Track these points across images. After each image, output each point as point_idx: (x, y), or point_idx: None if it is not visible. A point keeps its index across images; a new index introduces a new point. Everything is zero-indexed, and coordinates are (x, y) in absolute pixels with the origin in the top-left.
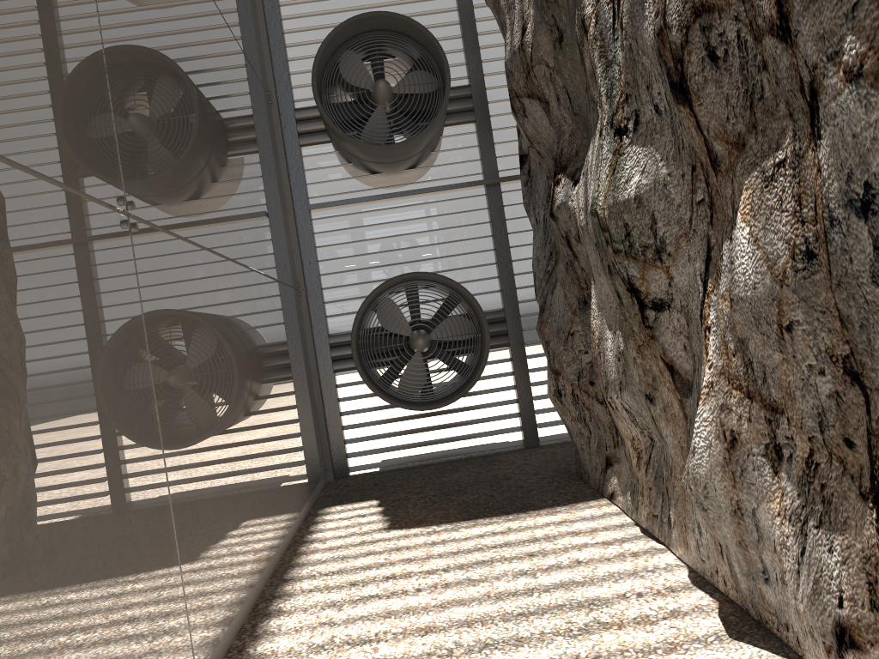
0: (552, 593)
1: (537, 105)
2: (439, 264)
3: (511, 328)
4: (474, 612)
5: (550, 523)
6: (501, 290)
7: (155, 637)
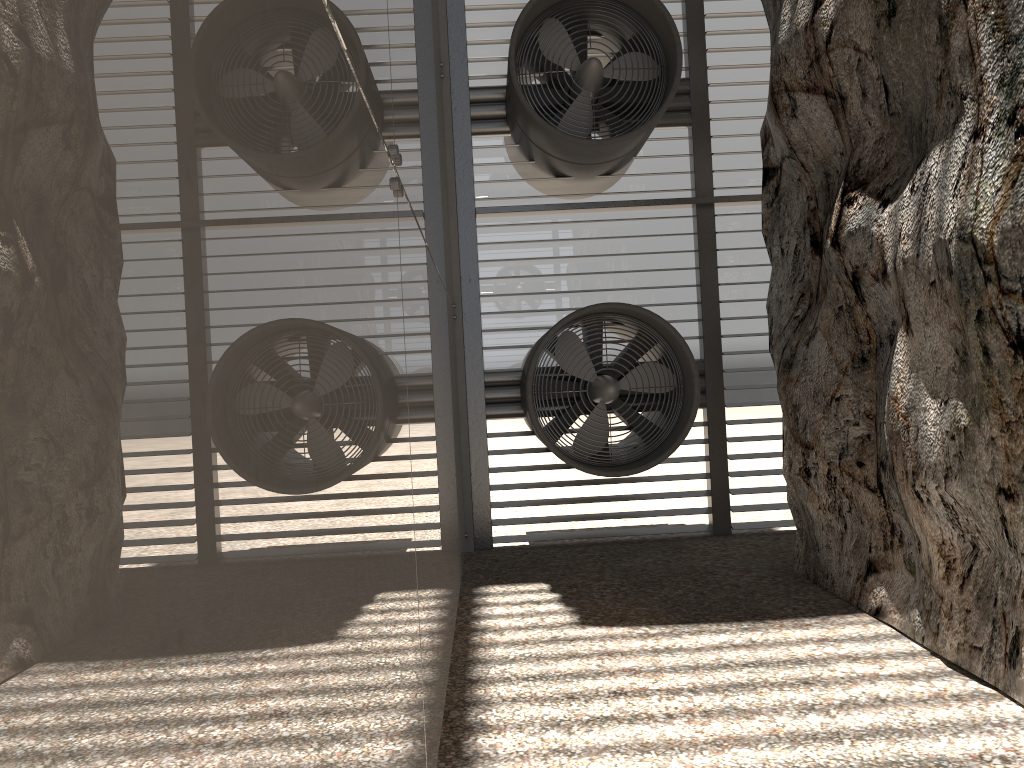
0: (870, 742)
1: (820, 102)
2: (627, 297)
3: (710, 384)
4: (769, 758)
5: (807, 640)
6: (703, 336)
7: (413, 767)
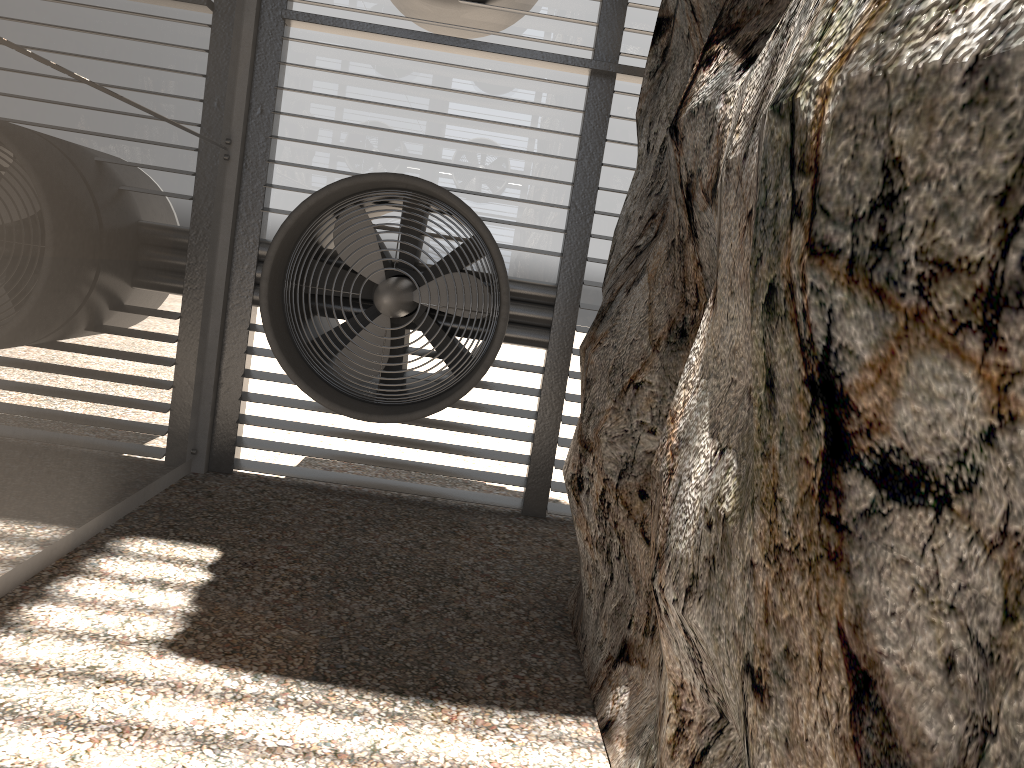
0: None
1: None
2: (475, 181)
3: (558, 320)
4: None
5: None
6: (562, 255)
7: None
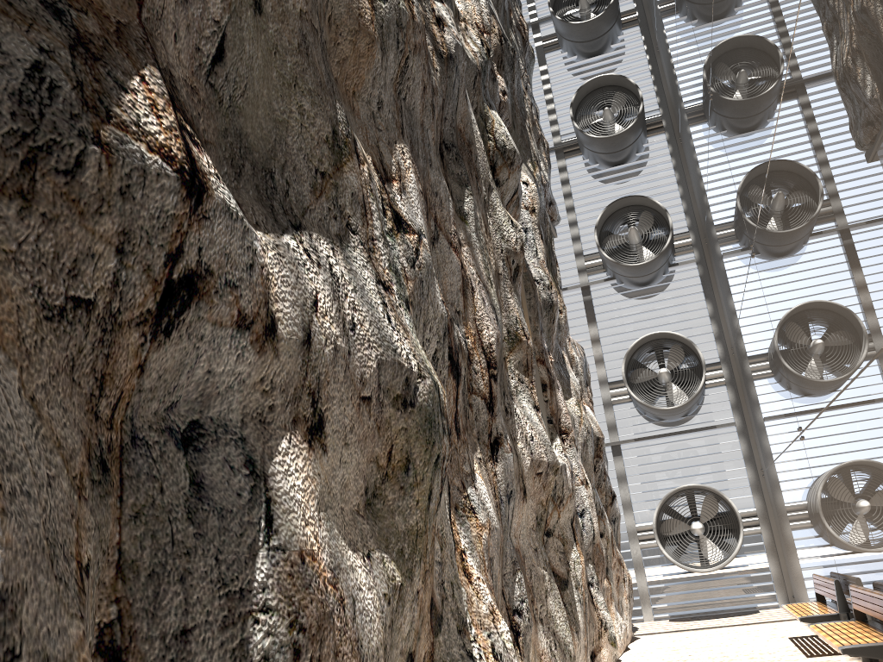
0: None
1: None
2: None
3: None
4: None
5: None
6: None
7: None
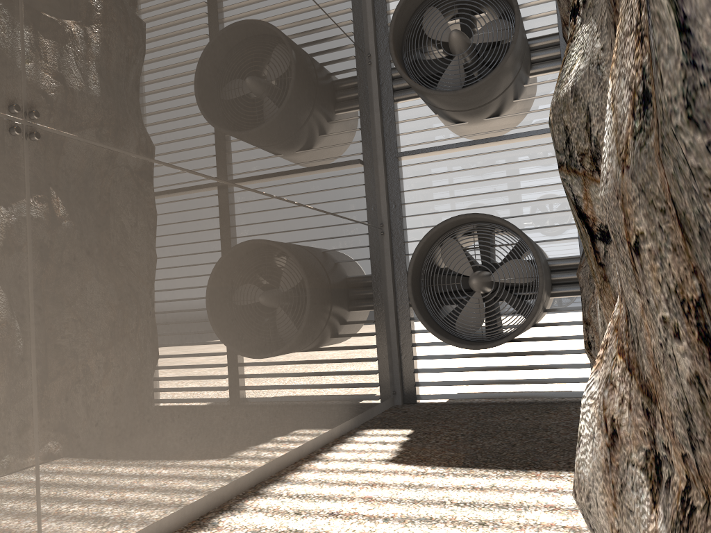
0: None
1: None
2: (516, 210)
3: None
4: None
5: (538, 490)
6: (577, 237)
7: None
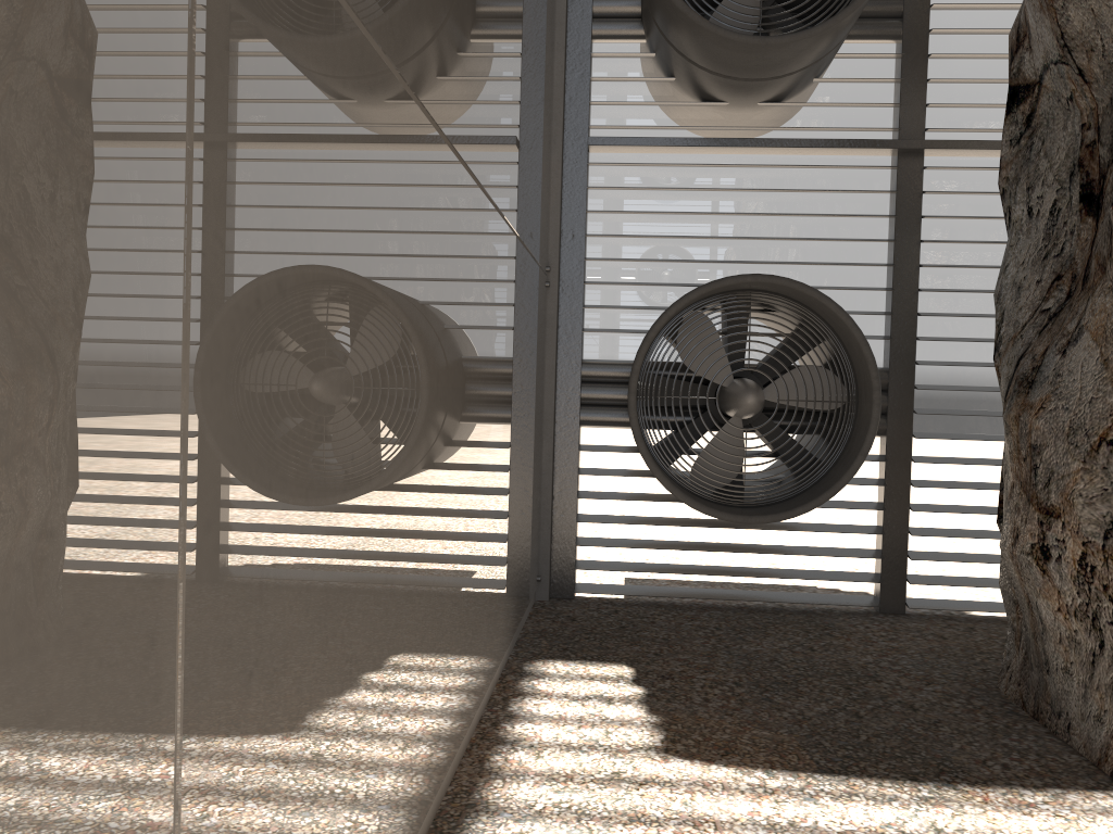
0: None
1: None
2: (788, 275)
3: (894, 404)
4: None
5: None
6: (890, 337)
7: None
